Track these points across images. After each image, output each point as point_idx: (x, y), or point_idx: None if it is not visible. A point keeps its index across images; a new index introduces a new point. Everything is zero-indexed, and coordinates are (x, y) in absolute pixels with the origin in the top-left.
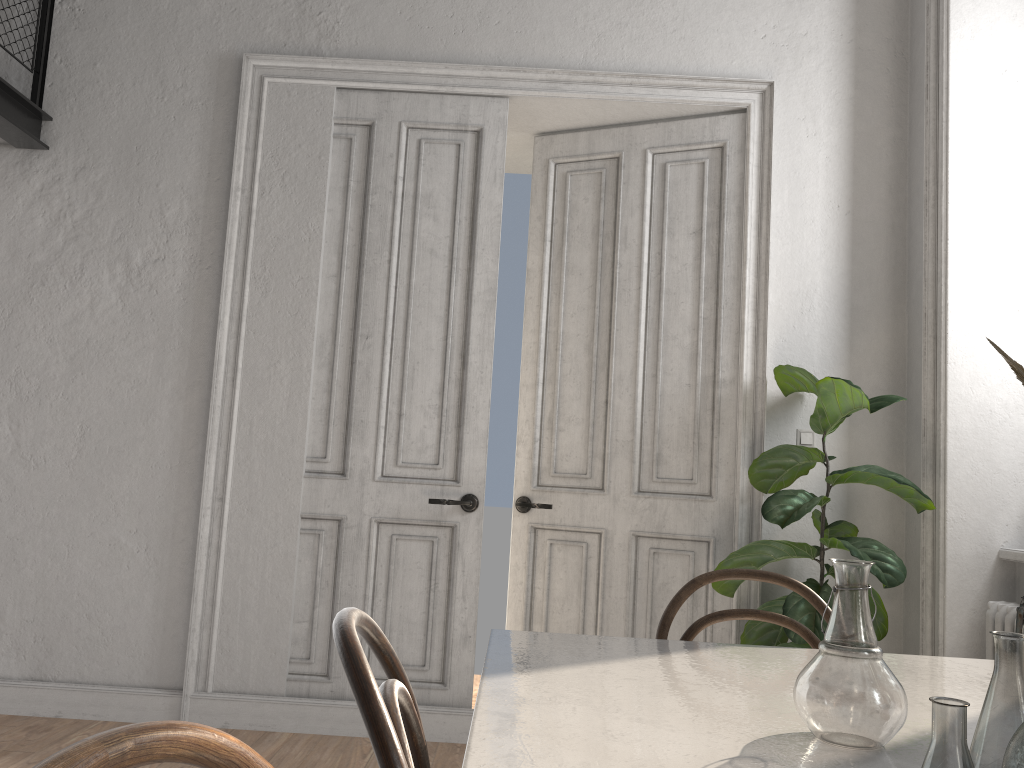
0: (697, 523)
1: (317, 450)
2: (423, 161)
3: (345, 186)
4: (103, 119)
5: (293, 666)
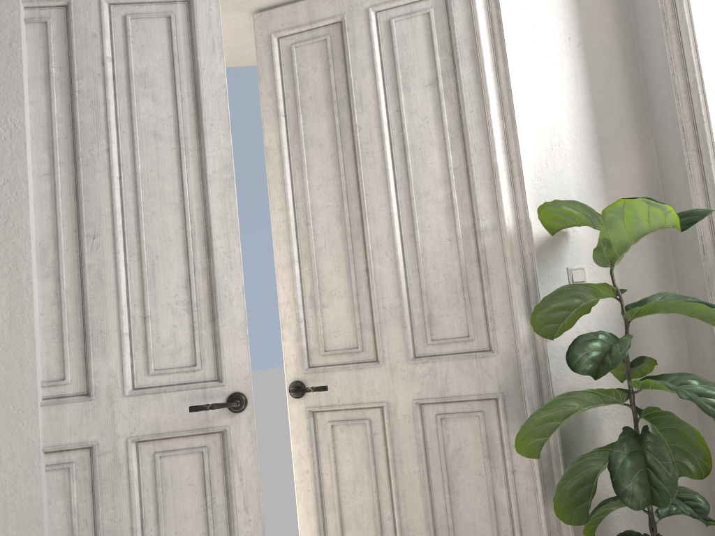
0: (482, 381)
1: (53, 372)
2: (132, 38)
3: (46, 74)
4: None
5: None
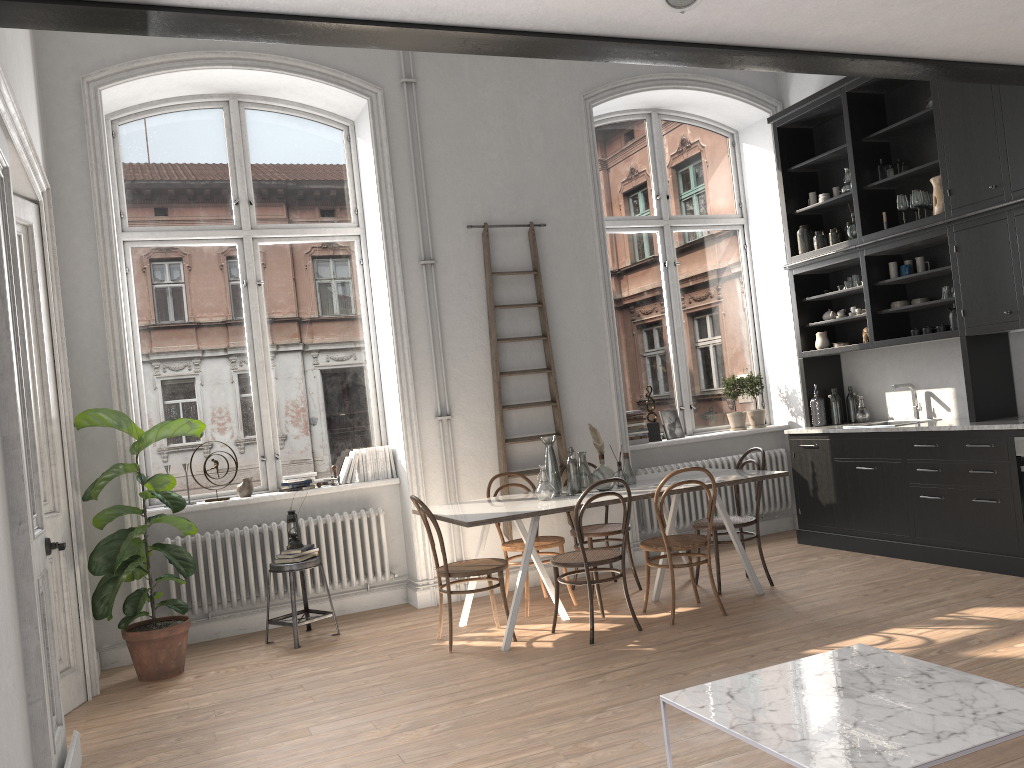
0: (55, 534)
1: None
2: None
3: None
4: None
5: None
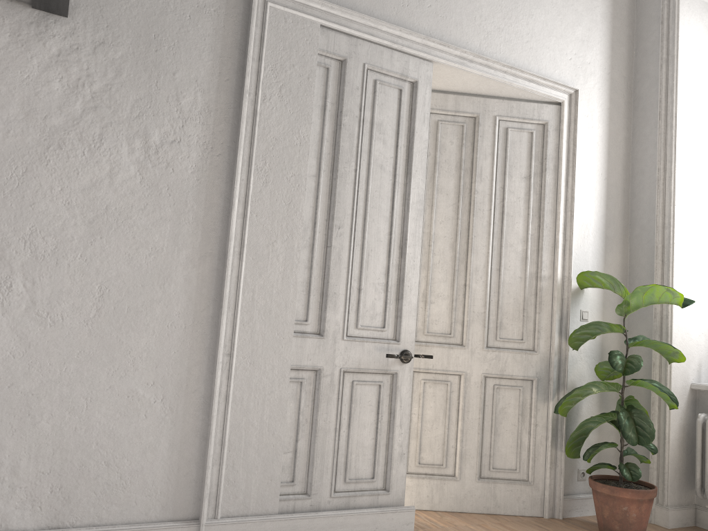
0: (526, 368)
1: (300, 314)
2: (377, 97)
3: (322, 105)
4: (122, 1)
5: (280, 489)
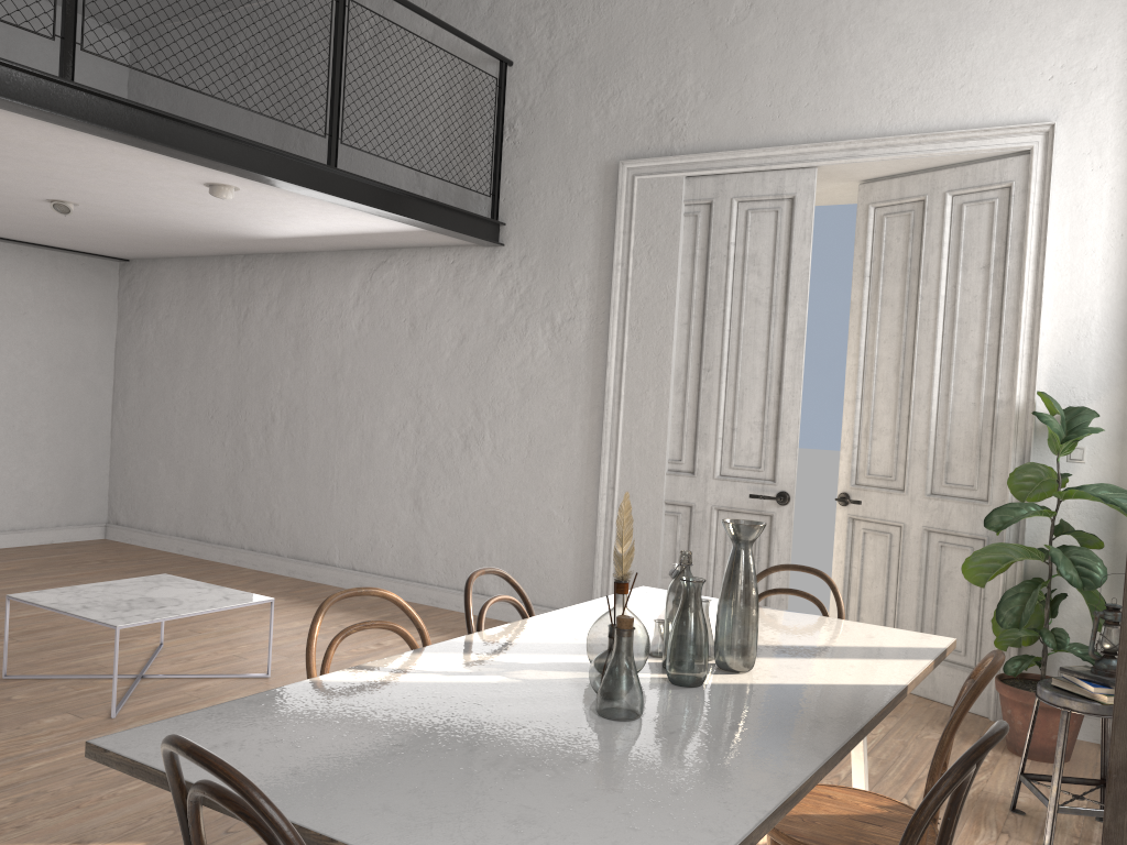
0: (974, 523)
1: (675, 455)
2: (749, 228)
3: (693, 253)
4: (535, 220)
5: None
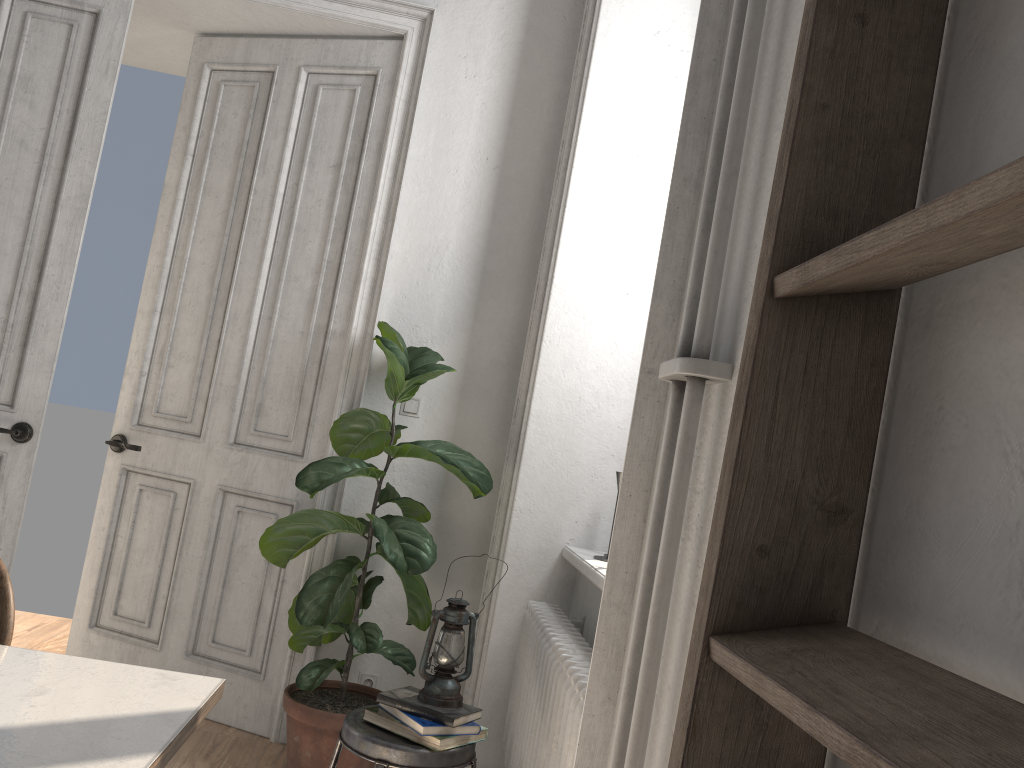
0: (284, 484)
1: None
2: (27, 38)
3: None
4: None
5: None
